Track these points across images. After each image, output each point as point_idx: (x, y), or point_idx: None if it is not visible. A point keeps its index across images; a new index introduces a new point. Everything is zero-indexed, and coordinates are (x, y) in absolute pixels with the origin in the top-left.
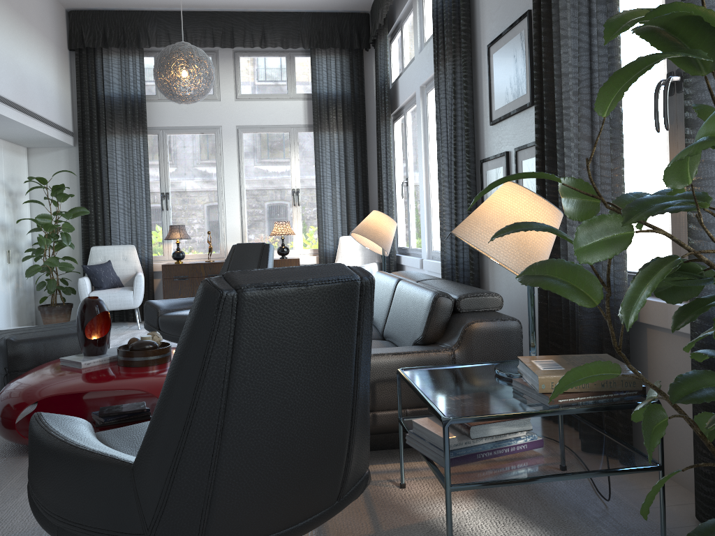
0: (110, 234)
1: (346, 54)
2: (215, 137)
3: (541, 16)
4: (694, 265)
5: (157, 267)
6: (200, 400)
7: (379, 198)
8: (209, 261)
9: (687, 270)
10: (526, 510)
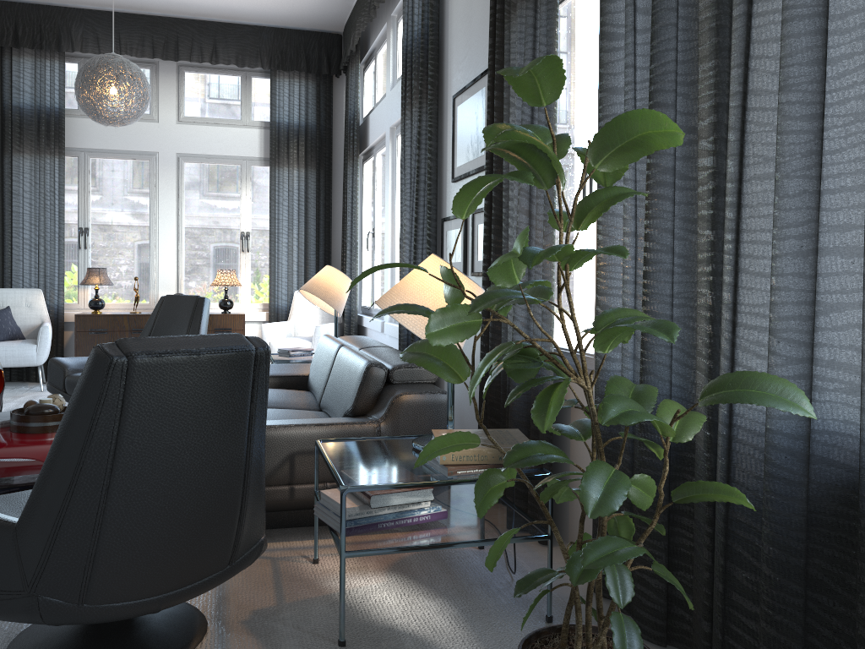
0: (11, 275)
1: (313, 80)
2: (150, 165)
3: (495, 79)
4: (533, 350)
5: (69, 317)
6: (87, 460)
7: (343, 248)
8: (135, 312)
9: (527, 354)
10: (434, 583)
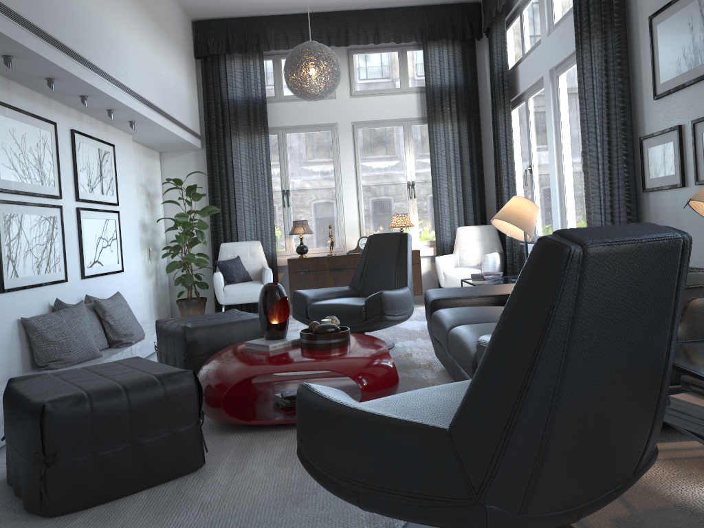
0: (237, 231)
1: (458, 45)
2: (331, 134)
3: None
4: None
5: (280, 262)
6: (541, 361)
7: (497, 187)
8: (331, 254)
9: None
10: None
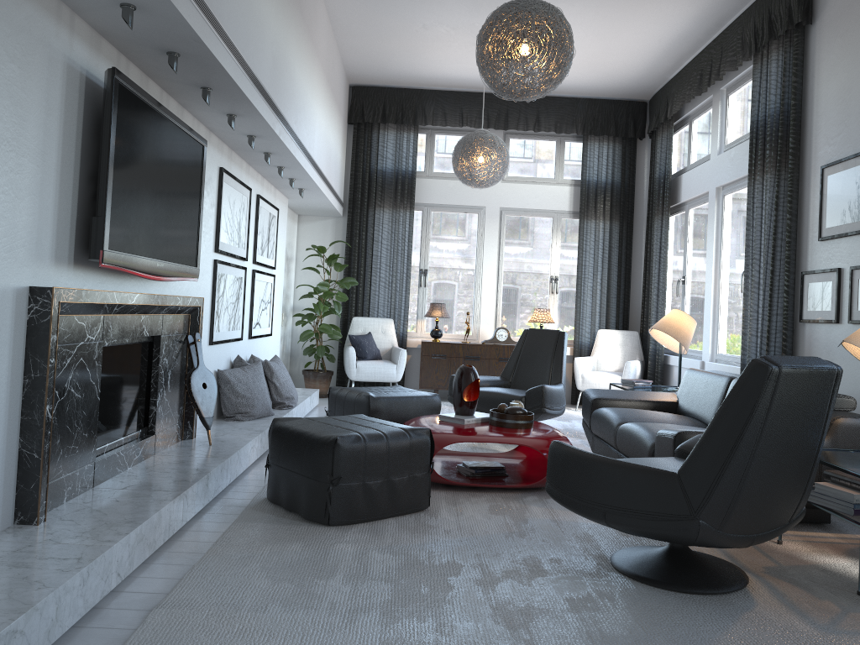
0: (369, 306)
1: (619, 142)
2: (478, 218)
3: None
4: None
5: (410, 343)
6: (746, 432)
7: (644, 293)
8: (466, 342)
9: None
10: None
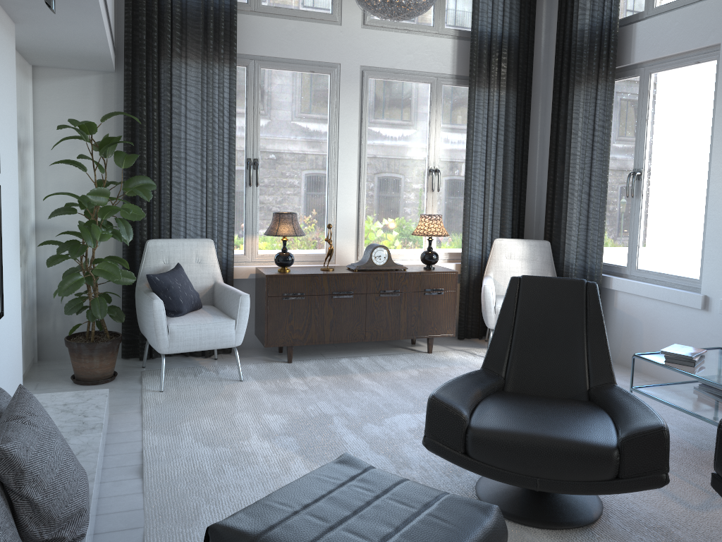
0: (170, 220)
1: None
2: (330, 80)
3: None
4: None
5: (237, 273)
6: None
7: (552, 189)
8: (329, 269)
9: None
10: None
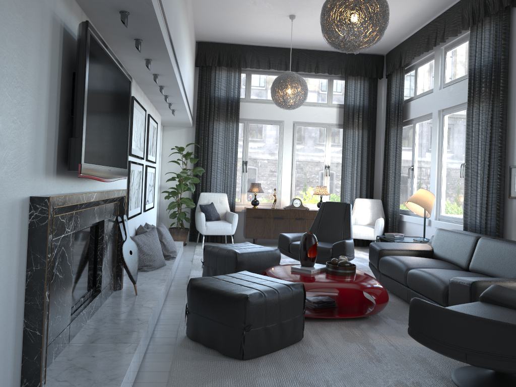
0: (210, 185)
1: (367, 80)
2: (279, 128)
3: None
4: None
5: (237, 209)
6: None
7: (383, 175)
8: (274, 208)
9: None
10: None
